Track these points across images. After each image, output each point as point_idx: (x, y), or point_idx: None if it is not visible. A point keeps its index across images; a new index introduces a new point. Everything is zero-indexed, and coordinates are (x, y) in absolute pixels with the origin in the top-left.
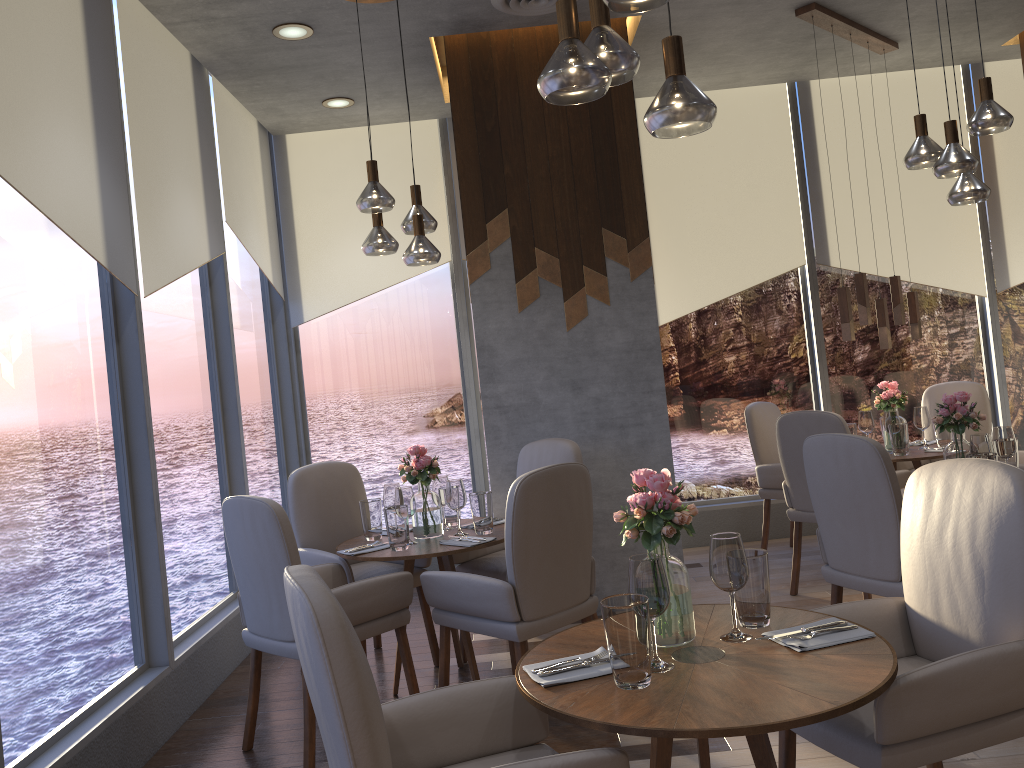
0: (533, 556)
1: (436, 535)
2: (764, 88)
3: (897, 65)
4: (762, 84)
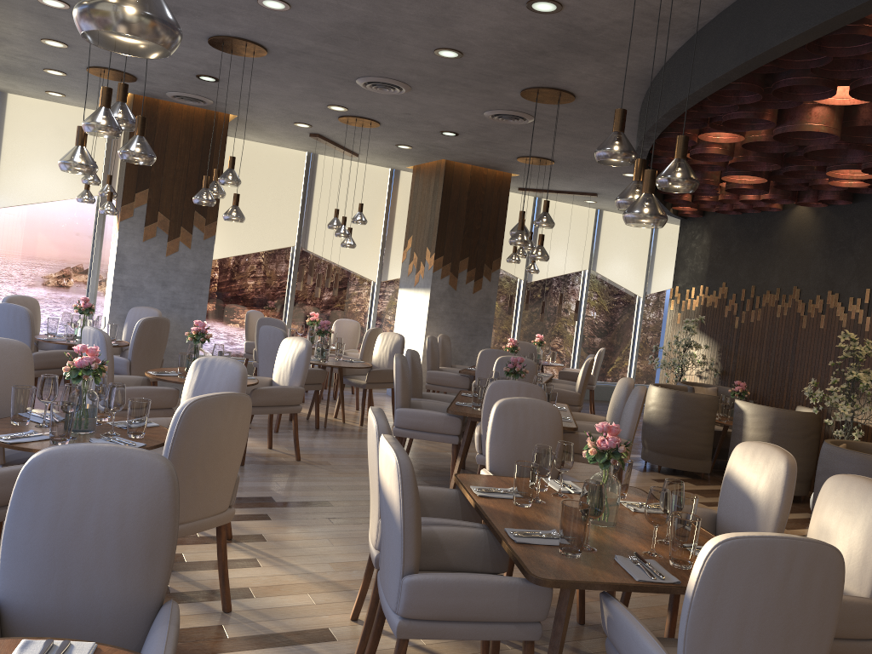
0: (141, 351)
1: None
2: (295, 151)
3: (360, 160)
4: (294, 149)
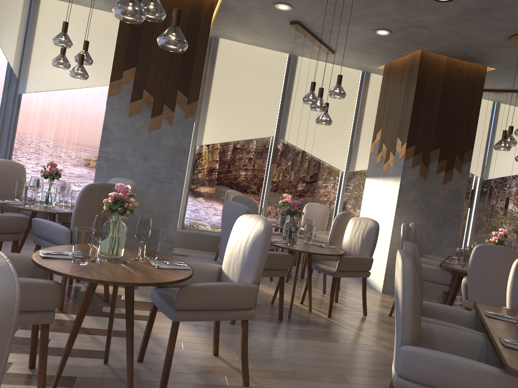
0: (85, 220)
1: (50, 205)
2: (278, 53)
3: (335, 62)
4: (277, 51)
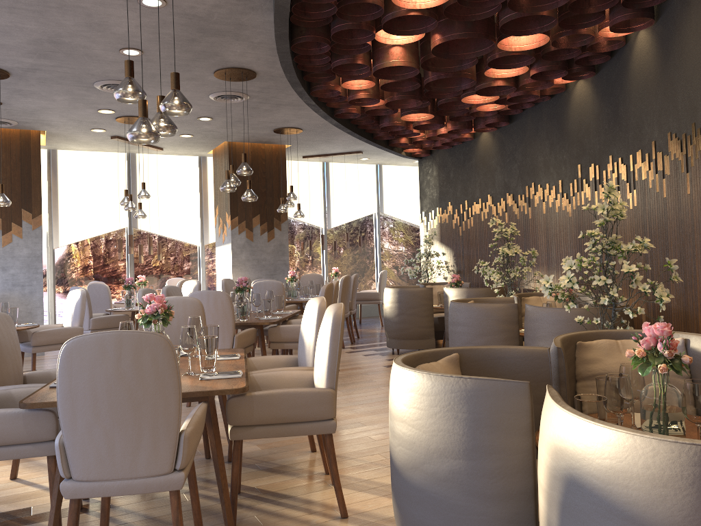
0: None
1: None
2: (116, 153)
3: (170, 153)
4: (115, 152)
